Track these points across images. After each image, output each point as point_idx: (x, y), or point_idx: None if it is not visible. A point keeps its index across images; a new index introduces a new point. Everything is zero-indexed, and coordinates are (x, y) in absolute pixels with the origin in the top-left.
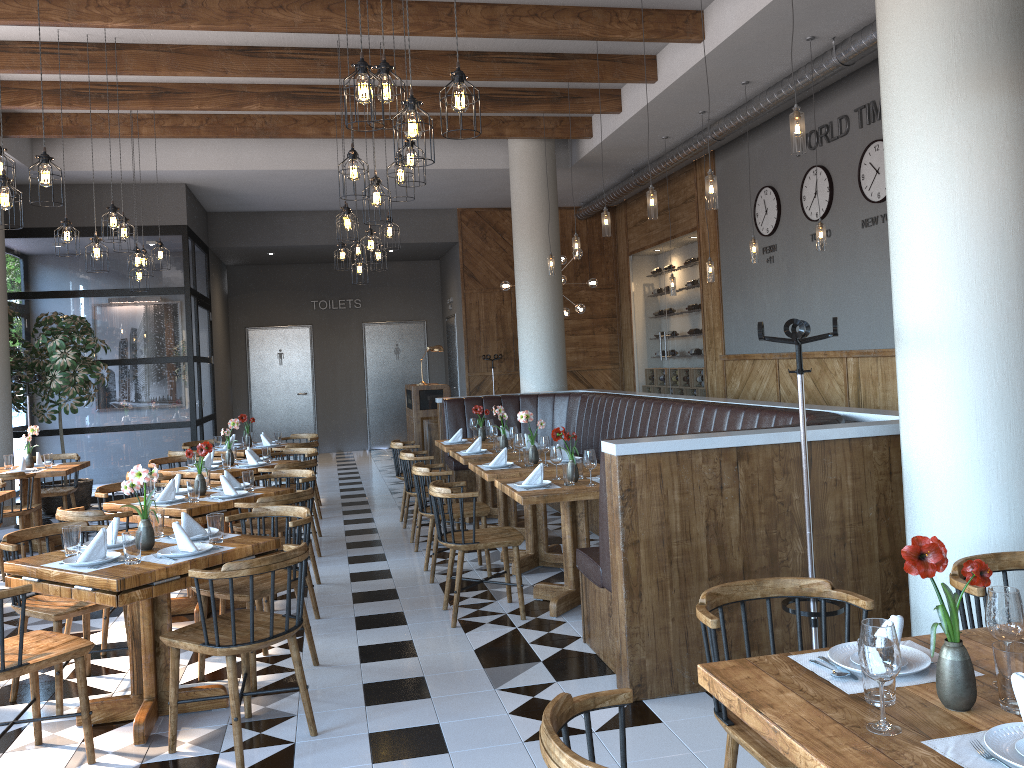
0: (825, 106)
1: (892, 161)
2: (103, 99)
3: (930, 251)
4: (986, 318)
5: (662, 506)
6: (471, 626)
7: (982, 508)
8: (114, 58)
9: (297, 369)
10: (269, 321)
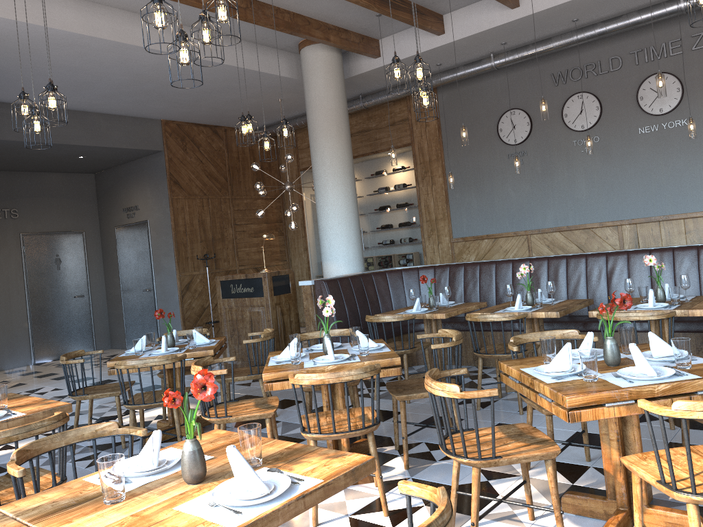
0: (591, 50)
1: None
2: None
3: None
4: None
5: None
6: None
7: None
8: None
9: None
10: None
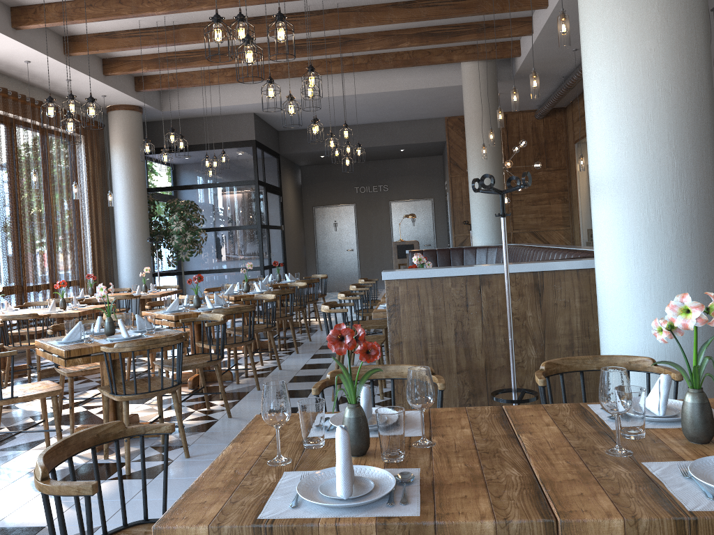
0: None
1: (581, 43)
2: (181, 62)
3: (600, 114)
4: (640, 166)
5: (420, 318)
6: (344, 401)
7: (639, 323)
8: (174, 34)
9: (346, 233)
10: (327, 202)
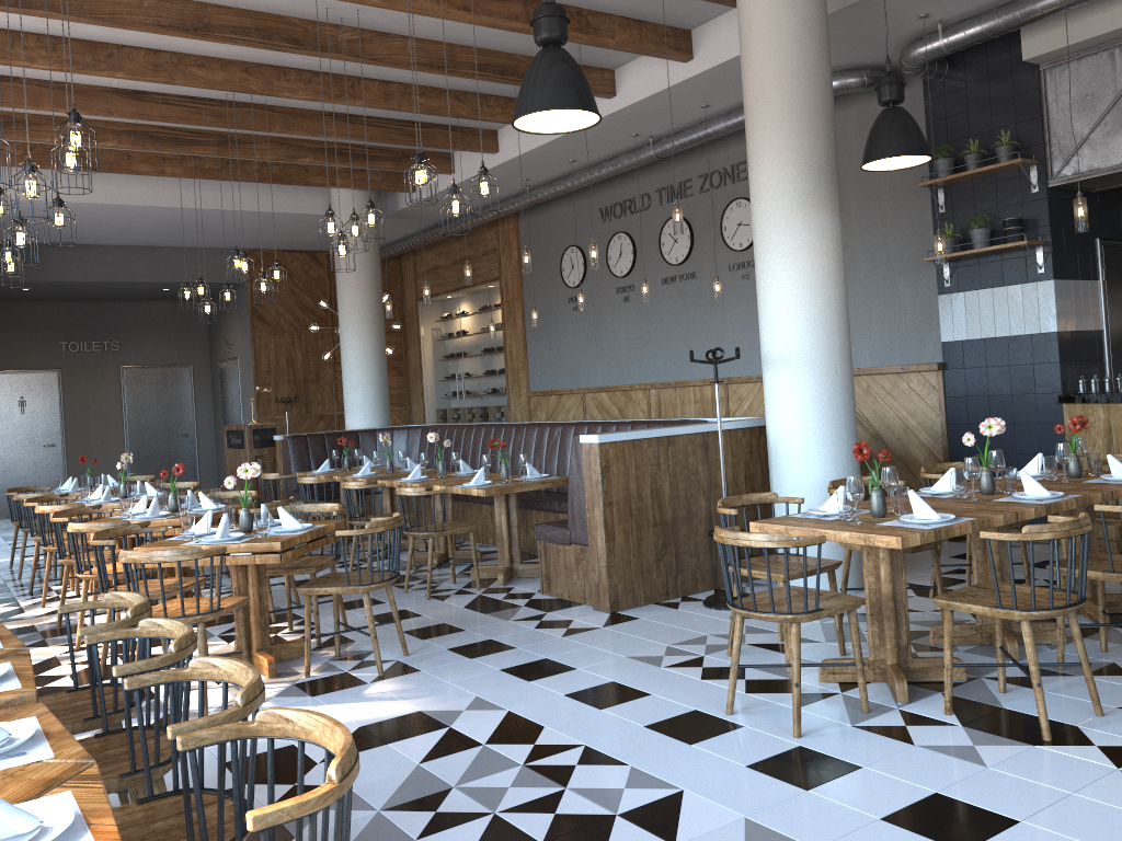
0: (628, 184)
1: (763, 249)
2: None
3: (789, 306)
4: (822, 347)
5: (625, 477)
6: (442, 597)
7: (821, 462)
8: None
9: (43, 418)
10: (8, 365)
